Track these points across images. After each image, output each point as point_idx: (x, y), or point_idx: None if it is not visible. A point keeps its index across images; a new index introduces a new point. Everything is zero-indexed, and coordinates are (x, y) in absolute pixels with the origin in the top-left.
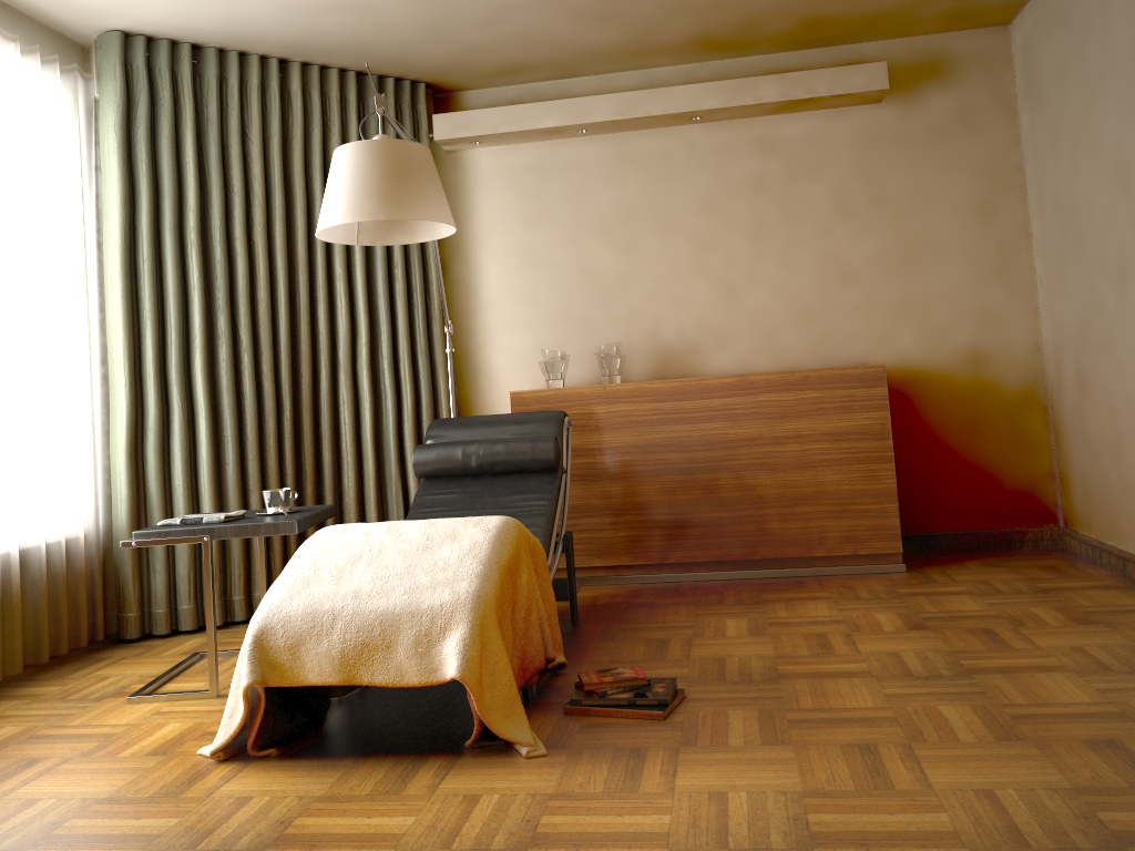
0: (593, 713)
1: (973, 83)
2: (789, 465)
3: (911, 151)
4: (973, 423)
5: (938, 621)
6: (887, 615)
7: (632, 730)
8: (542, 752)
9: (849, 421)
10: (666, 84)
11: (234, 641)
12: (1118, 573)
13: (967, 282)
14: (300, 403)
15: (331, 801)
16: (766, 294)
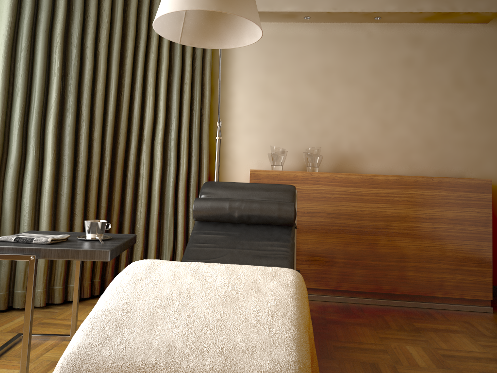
0: None
1: None
2: (424, 236)
3: None
4: None
5: None
6: None
7: None
8: None
9: (465, 213)
10: None
11: (50, 322)
12: None
13: None
14: (116, 161)
15: None
16: (406, 129)
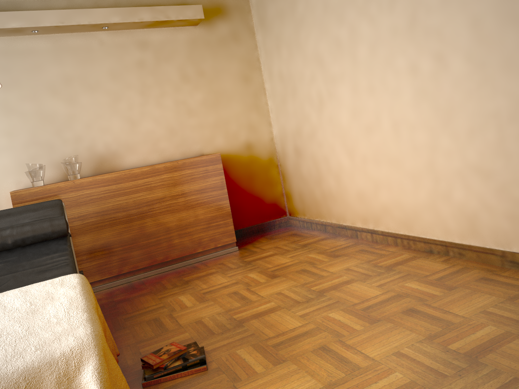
0: (162, 380)
1: (236, 19)
2: (181, 209)
3: (213, 50)
4: (251, 176)
5: (279, 271)
6: (254, 274)
7: (196, 383)
8: None
9: (207, 182)
10: (84, 8)
11: None
12: (322, 231)
13: (242, 111)
14: None
15: None
16: (151, 122)
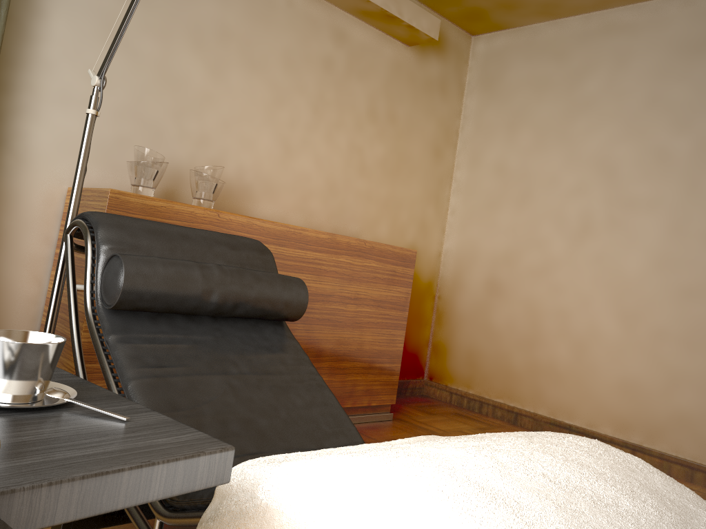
0: None
1: (450, 63)
2: (346, 324)
3: (415, 91)
4: None
5: None
6: None
7: None
8: None
9: (389, 292)
10: None
11: None
12: (507, 422)
13: (420, 198)
14: None
15: None
16: (311, 161)
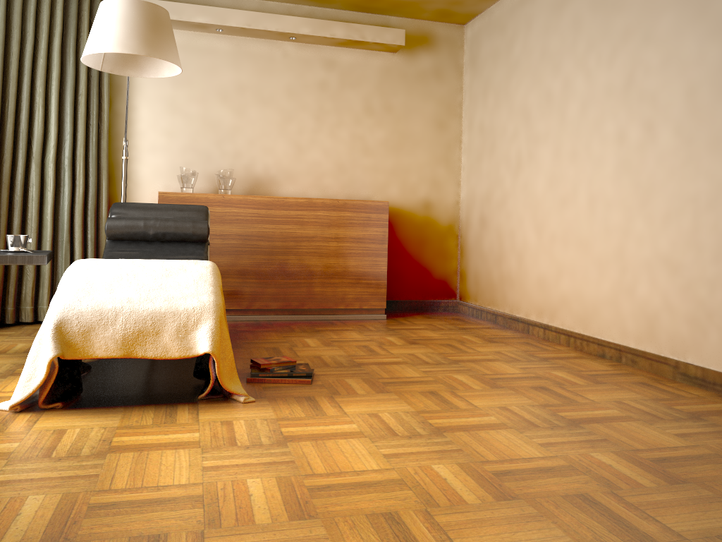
0: (266, 381)
1: (443, 53)
2: (330, 254)
3: (408, 84)
4: (422, 241)
5: (421, 340)
6: (393, 338)
7: (297, 389)
8: (253, 400)
9: (366, 232)
10: (275, 13)
11: None
12: (492, 322)
13: (427, 162)
14: (1, 181)
15: (130, 428)
16: (320, 153)
